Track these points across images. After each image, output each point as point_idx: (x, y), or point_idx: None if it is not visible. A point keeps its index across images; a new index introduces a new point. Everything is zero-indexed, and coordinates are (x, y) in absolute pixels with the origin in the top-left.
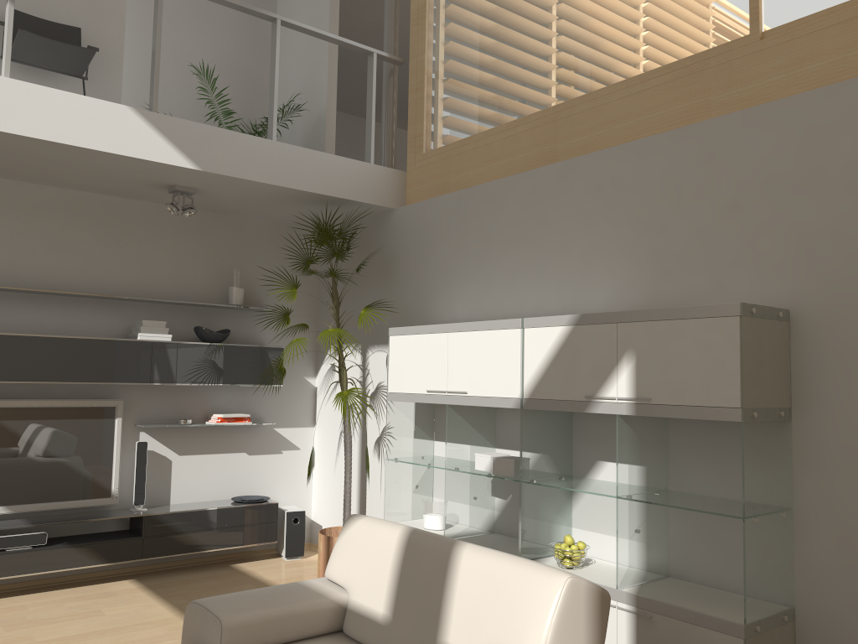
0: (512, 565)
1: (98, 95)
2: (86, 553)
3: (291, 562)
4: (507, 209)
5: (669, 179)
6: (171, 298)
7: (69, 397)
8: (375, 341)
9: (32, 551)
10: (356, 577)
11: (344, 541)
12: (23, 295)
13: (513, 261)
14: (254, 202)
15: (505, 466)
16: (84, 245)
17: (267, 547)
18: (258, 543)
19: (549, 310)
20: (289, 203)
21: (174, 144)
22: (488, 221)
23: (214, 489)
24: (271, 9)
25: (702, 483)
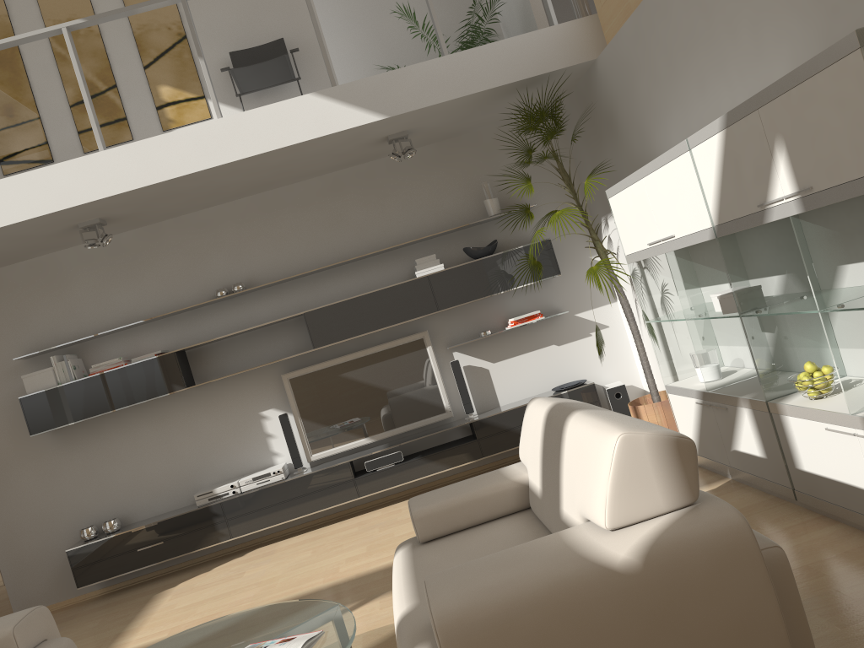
0: (589, 429)
1: (318, 85)
2: (436, 461)
3: None
4: (674, 12)
5: None
6: (438, 230)
7: (387, 341)
8: None
9: (394, 467)
10: (528, 457)
11: (523, 425)
12: (324, 272)
13: (697, 68)
14: (466, 117)
15: (730, 303)
16: (353, 215)
17: None
18: None
19: None
20: (495, 103)
21: (358, 106)
22: (665, 34)
23: (535, 384)
24: None
25: None
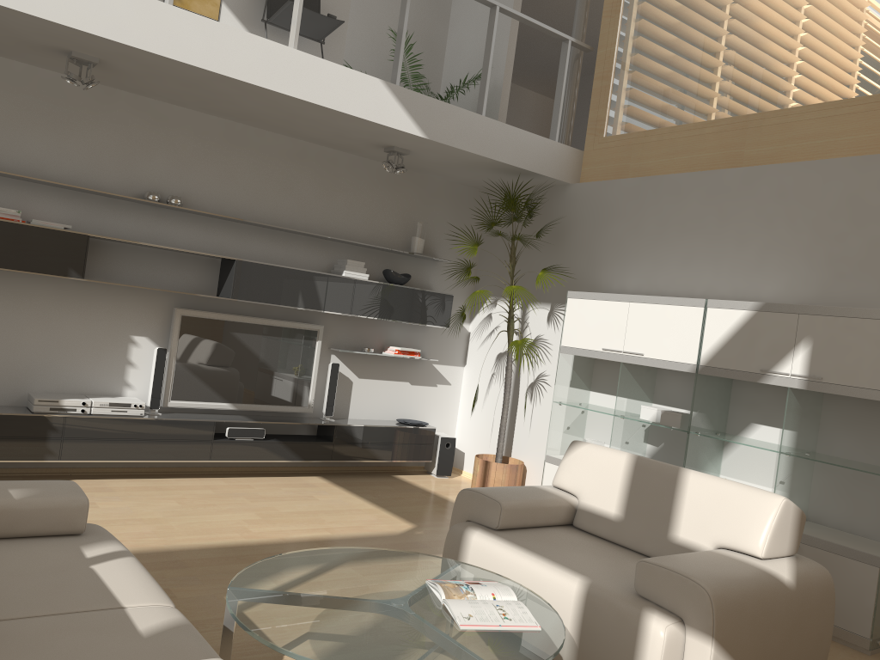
0: (735, 487)
1: (325, 56)
2: (292, 450)
3: (441, 479)
4: (688, 200)
5: (853, 198)
6: (365, 241)
7: (282, 319)
8: (537, 299)
9: (254, 442)
10: (586, 486)
11: (572, 459)
12: (256, 228)
13: (689, 246)
14: (449, 165)
15: (672, 419)
16: (304, 189)
17: (417, 465)
18: (417, 460)
19: (720, 293)
20: (479, 169)
21: (410, 115)
22: (668, 209)
23: (382, 410)
24: None
25: (847, 450)
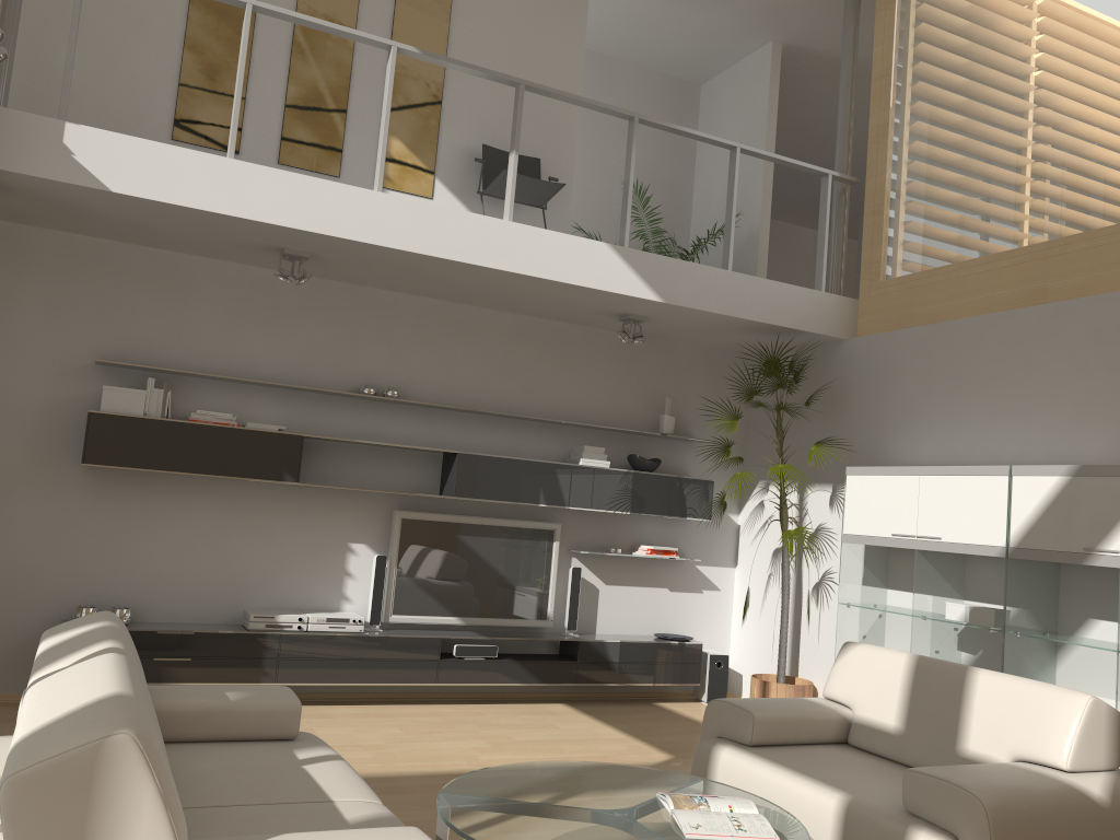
0: (1032, 686)
1: (549, 222)
2: (529, 671)
3: None
4: (985, 348)
5: None
6: (605, 424)
7: (513, 518)
8: (816, 479)
9: (485, 662)
10: (861, 695)
11: (844, 663)
12: (480, 417)
13: (991, 403)
14: (696, 329)
15: (984, 616)
16: (531, 369)
17: (684, 690)
18: (681, 683)
19: (1034, 458)
20: (733, 331)
21: (642, 278)
22: (962, 360)
23: (636, 623)
24: (693, 113)
25: None
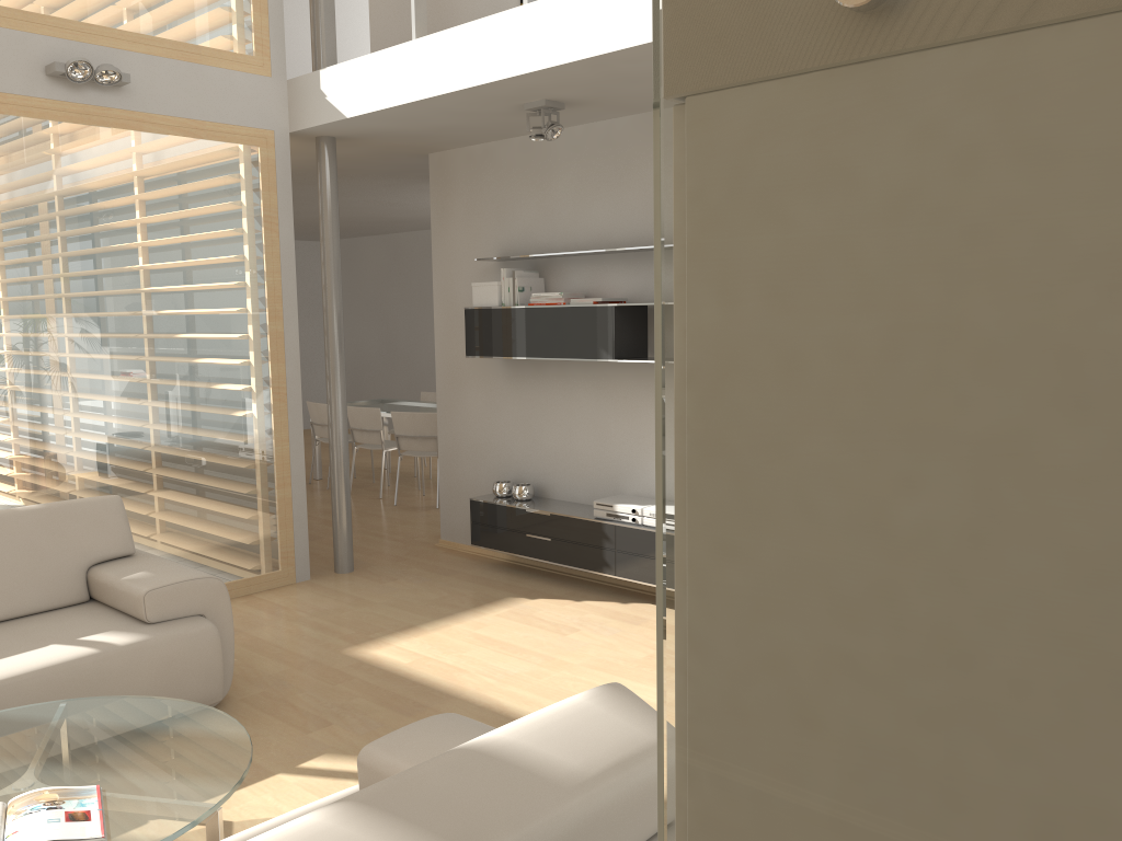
0: None
1: None
2: None
3: None
4: None
5: None
6: None
7: None
8: None
9: None
10: None
11: None
12: None
13: None
14: None
15: None
16: None
17: None
18: None
19: None
20: None
21: None
22: None
23: None
24: None
25: None
